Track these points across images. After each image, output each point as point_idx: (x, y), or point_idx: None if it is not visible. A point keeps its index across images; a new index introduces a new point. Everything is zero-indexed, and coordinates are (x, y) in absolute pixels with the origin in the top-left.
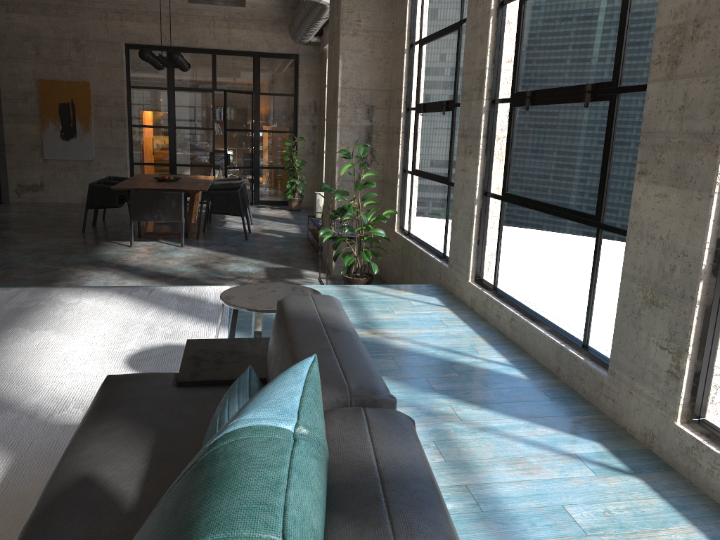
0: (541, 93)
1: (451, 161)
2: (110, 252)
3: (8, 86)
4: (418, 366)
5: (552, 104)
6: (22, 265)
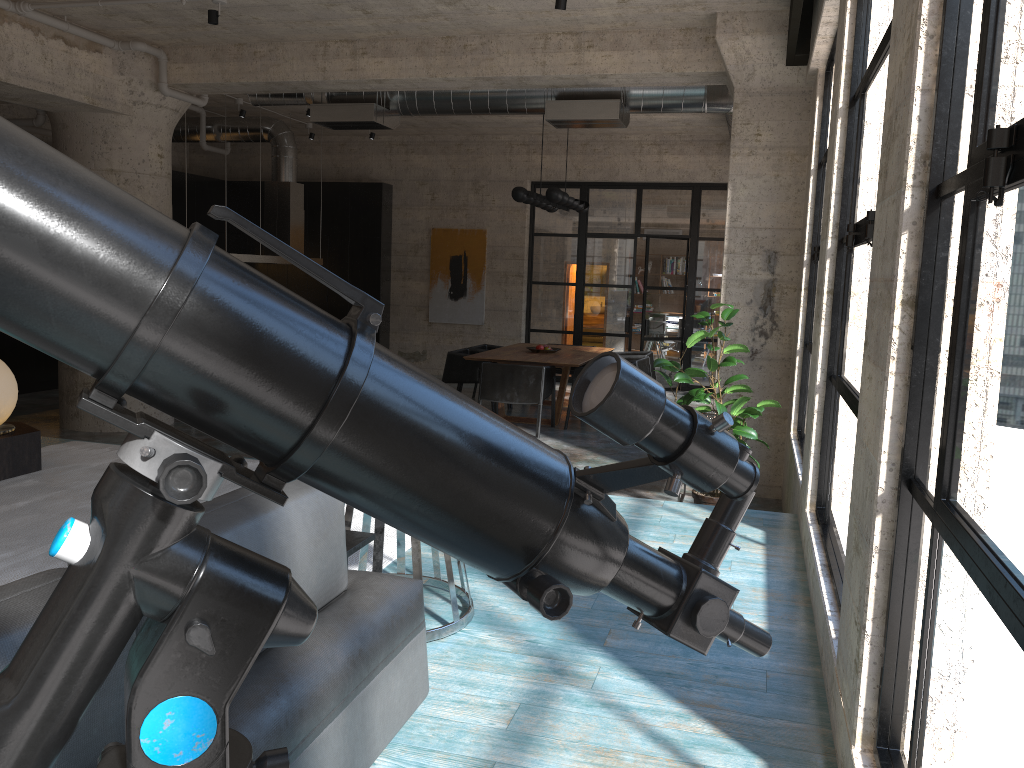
0: (858, 226)
1: None
2: None
3: (400, 237)
4: (618, 612)
5: (861, 242)
6: None
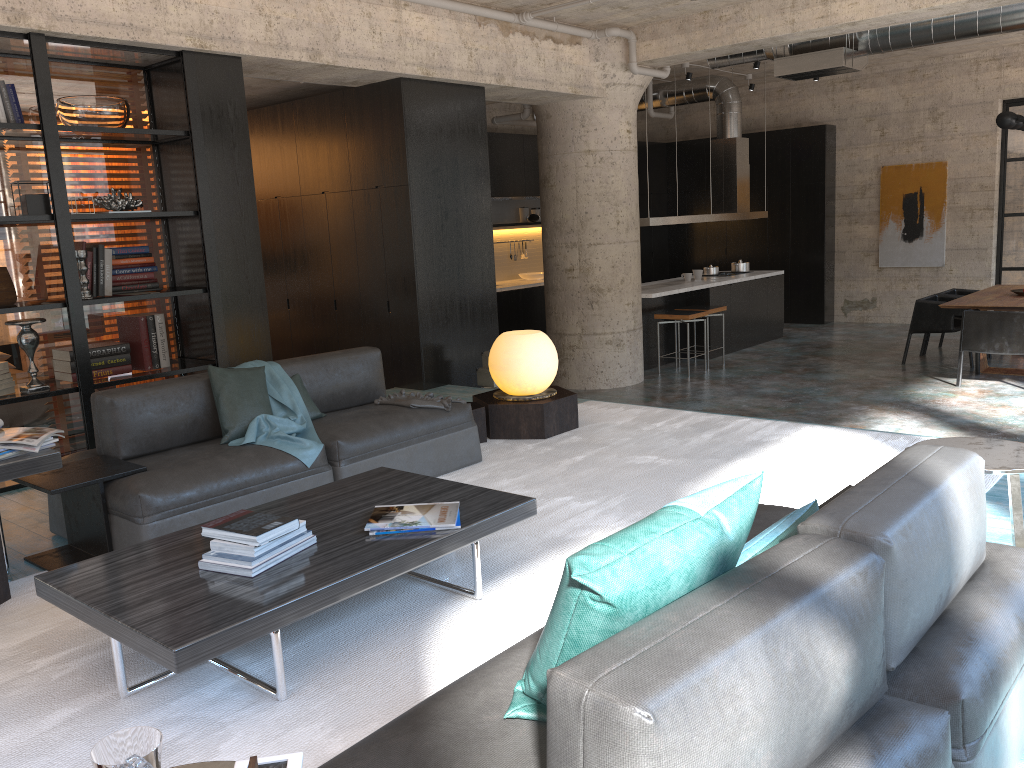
0: None
1: None
2: (924, 390)
3: (844, 180)
4: None
5: None
6: (812, 398)
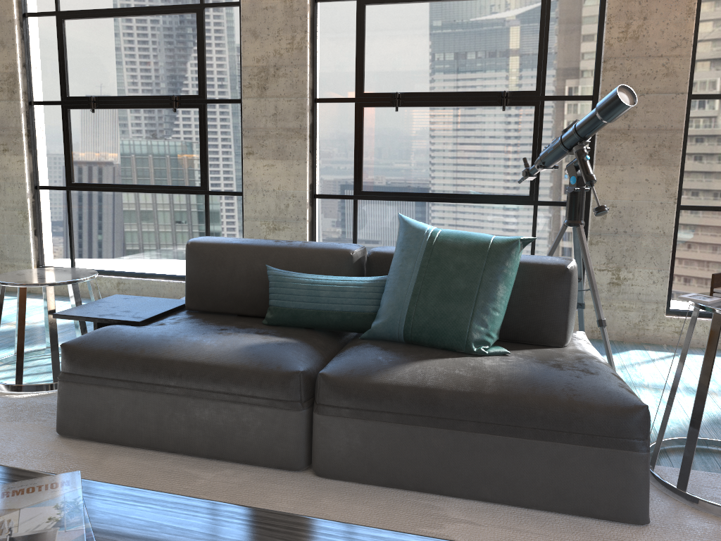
0: (110, 99)
1: None
2: None
3: None
4: None
5: (129, 108)
6: None
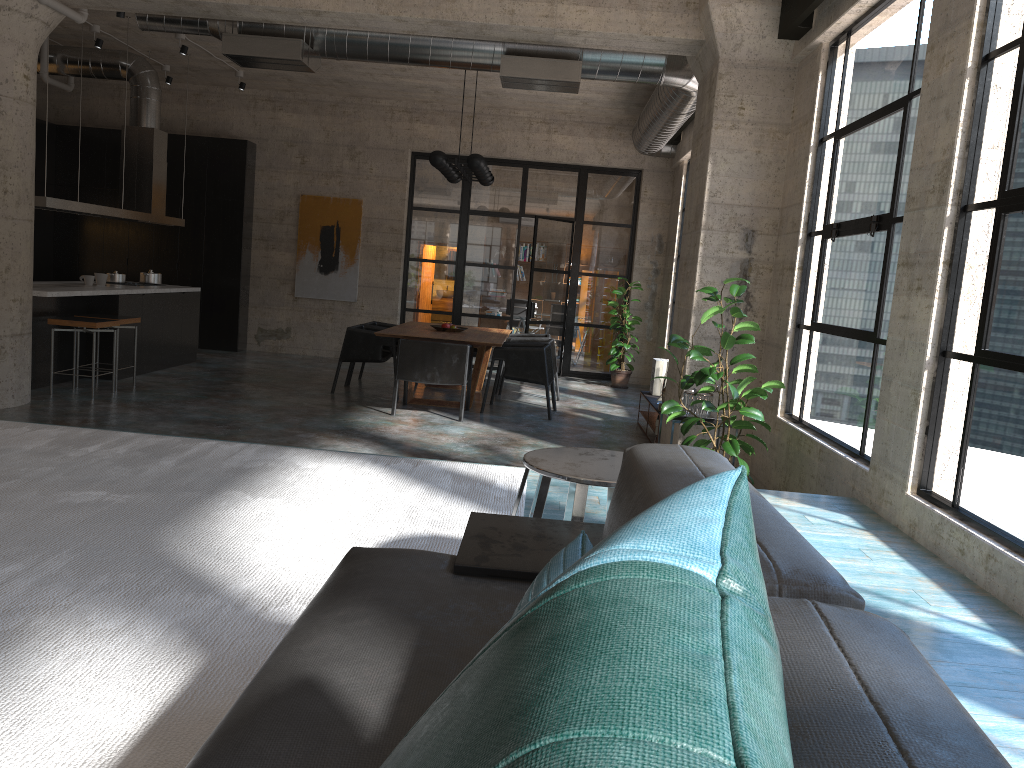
0: None
1: (881, 306)
2: (363, 419)
3: (263, 203)
4: None
5: None
6: (252, 425)
